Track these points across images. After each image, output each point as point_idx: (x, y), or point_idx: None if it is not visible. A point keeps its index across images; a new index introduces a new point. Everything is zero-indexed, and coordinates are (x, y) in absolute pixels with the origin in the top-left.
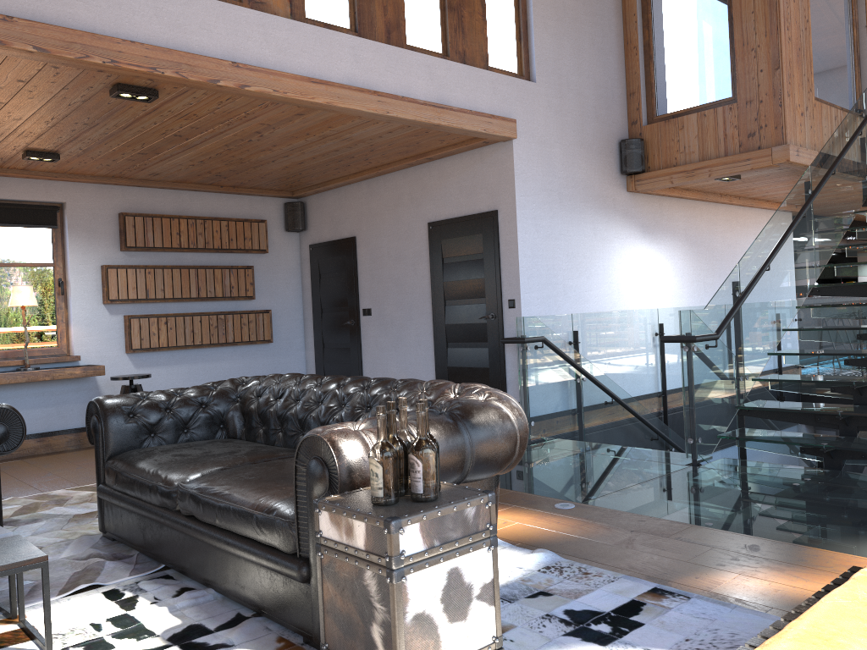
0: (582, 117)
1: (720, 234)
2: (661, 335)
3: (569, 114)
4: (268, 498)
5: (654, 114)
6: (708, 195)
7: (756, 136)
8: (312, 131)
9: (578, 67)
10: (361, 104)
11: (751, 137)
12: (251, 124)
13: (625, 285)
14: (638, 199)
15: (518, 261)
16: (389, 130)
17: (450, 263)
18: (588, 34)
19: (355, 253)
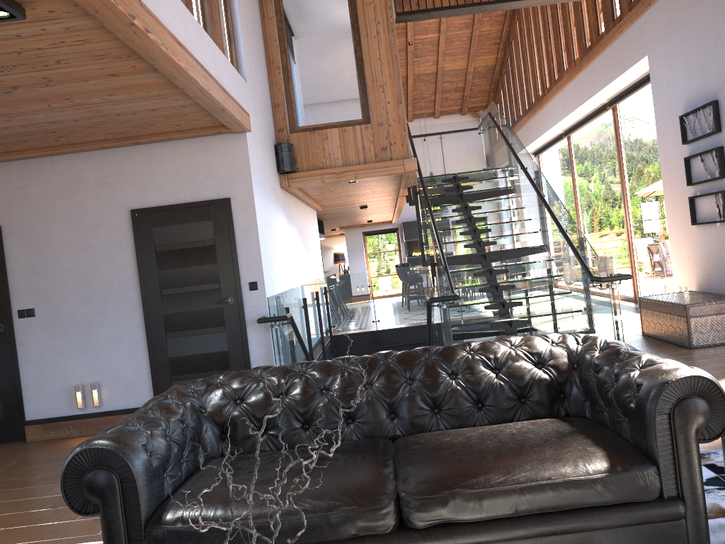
0: (262, 119)
1: (304, 225)
2: (305, 307)
3: (259, 116)
4: (588, 461)
5: (296, 125)
6: (304, 194)
7: (388, 150)
8: (80, 96)
9: (257, 75)
10: (199, 76)
11: (384, 150)
12: (30, 76)
13: (289, 267)
14: (284, 194)
15: (259, 245)
16: (157, 108)
17: (166, 251)
18: (256, 48)
19: (2, 245)
